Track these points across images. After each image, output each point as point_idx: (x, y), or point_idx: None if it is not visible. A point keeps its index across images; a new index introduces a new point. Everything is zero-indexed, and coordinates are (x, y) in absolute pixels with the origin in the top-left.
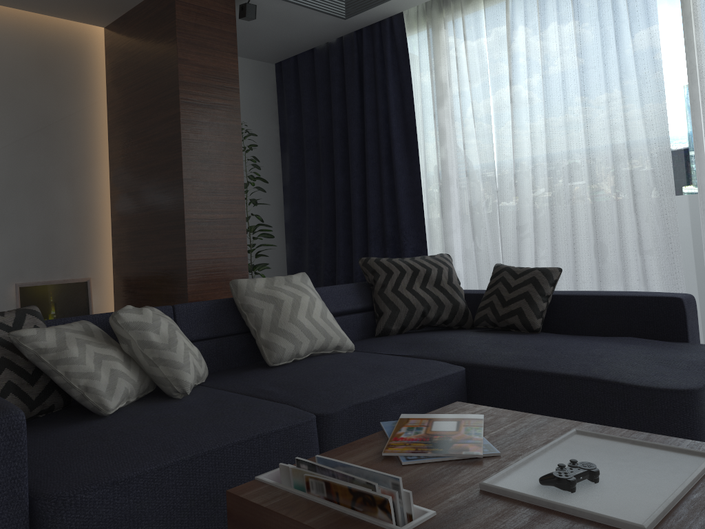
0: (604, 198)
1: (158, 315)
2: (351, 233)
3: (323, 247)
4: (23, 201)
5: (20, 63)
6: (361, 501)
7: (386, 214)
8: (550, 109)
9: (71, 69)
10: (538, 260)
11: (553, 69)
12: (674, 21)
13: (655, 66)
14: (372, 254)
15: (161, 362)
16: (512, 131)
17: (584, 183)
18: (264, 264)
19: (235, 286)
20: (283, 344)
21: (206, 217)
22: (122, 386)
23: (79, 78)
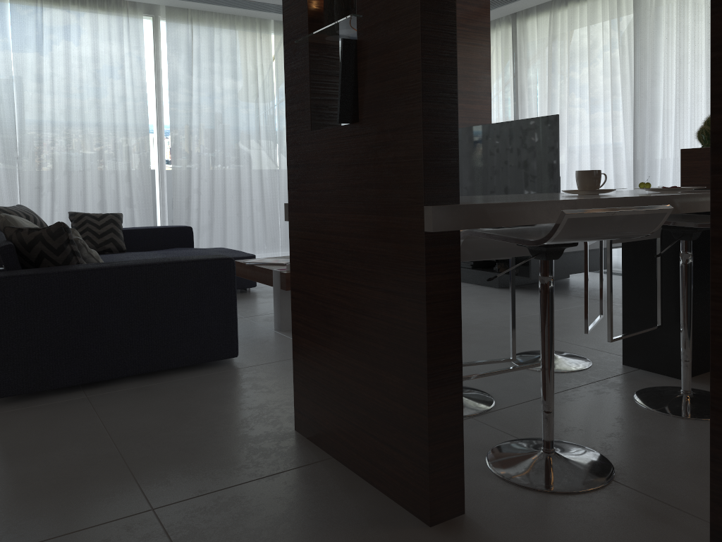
0: (106, 171)
1: None
2: None
3: None
4: None
5: None
6: None
7: None
8: (71, 104)
9: None
10: (54, 212)
11: (72, 76)
12: (149, 70)
13: (143, 95)
14: None
15: None
16: (39, 113)
17: (90, 160)
18: None
19: (13, 220)
20: None
21: None
22: None
23: None
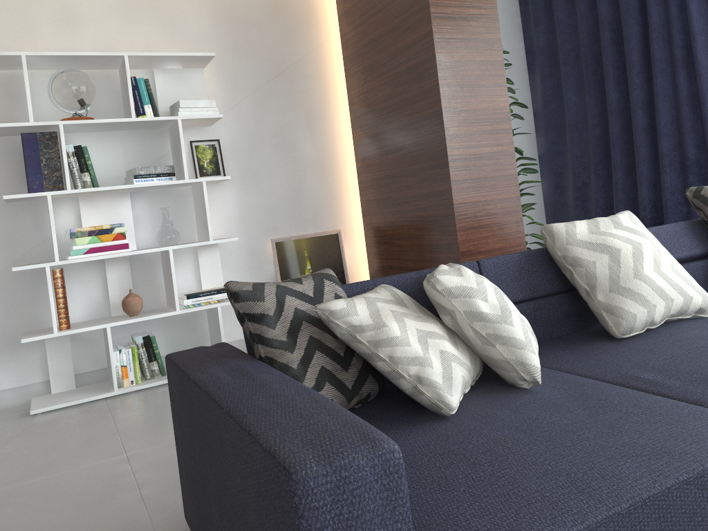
0: None
1: (479, 277)
2: (631, 160)
3: (593, 180)
4: (269, 153)
5: (252, 5)
6: None
7: (686, 132)
8: None
9: (301, 5)
10: None
11: None
12: None
13: None
14: (667, 184)
15: (497, 340)
16: None
17: None
18: (530, 204)
19: (549, 233)
20: (632, 308)
21: (471, 152)
22: (458, 375)
23: (309, 13)
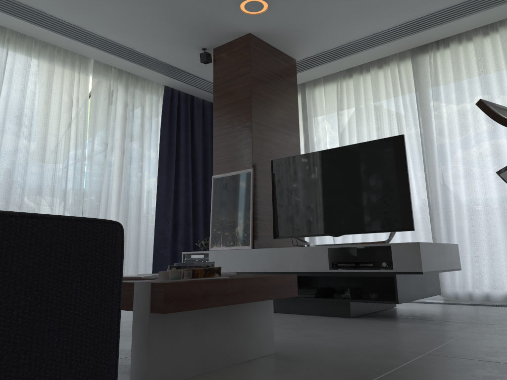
0: None
1: None
2: None
3: None
4: None
5: None
6: (208, 272)
7: None
8: None
9: None
10: None
11: None
12: None
13: None
14: None
15: None
16: None
17: None
18: None
19: None
20: None
21: None
22: None
23: None
